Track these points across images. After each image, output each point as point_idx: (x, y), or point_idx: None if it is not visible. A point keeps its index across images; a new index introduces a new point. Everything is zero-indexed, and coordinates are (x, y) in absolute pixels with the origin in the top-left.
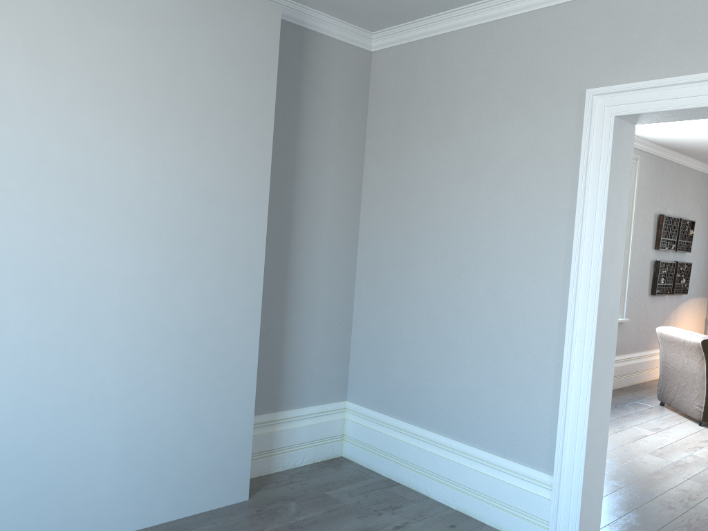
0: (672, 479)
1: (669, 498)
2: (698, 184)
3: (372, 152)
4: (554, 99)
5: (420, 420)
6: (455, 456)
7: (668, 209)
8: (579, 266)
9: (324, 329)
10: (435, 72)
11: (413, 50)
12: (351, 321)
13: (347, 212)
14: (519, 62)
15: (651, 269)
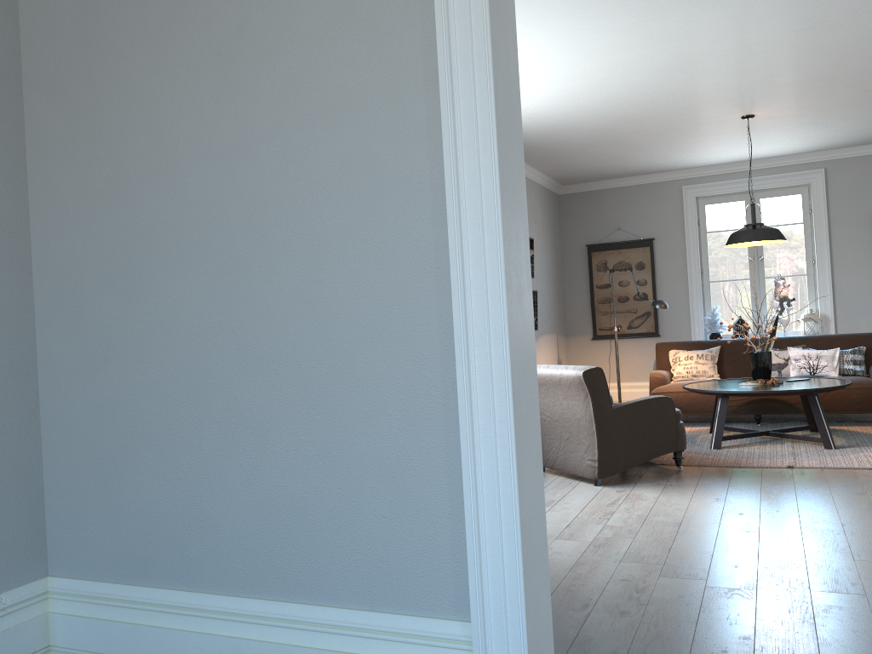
0: (602, 567)
1: (614, 599)
2: (529, 194)
3: (37, 82)
4: None
5: (200, 578)
6: (278, 632)
7: None
8: (462, 216)
9: None
10: None
11: None
12: (38, 418)
13: None
14: None
15: None
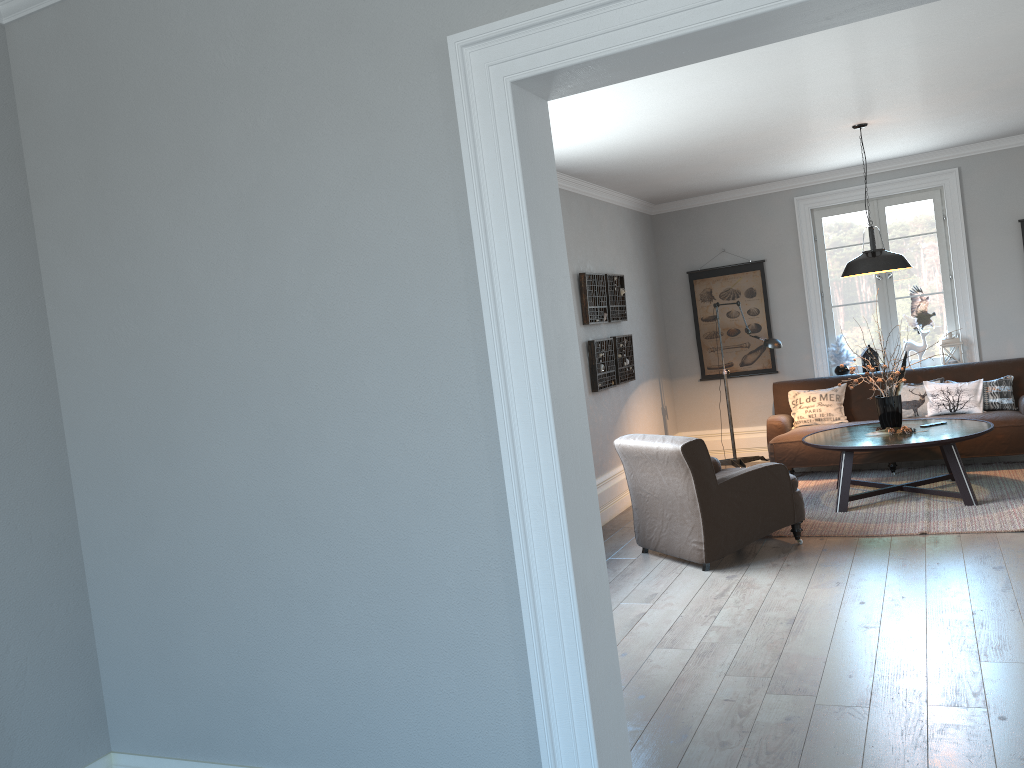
0: (705, 684)
1: (715, 726)
2: (616, 222)
3: (51, 233)
4: (391, 68)
5: (268, 754)
6: None
7: (587, 263)
8: (508, 385)
9: (21, 626)
10: (146, 47)
11: (89, 10)
12: (85, 589)
13: (21, 366)
14: (308, 4)
15: (585, 354)
